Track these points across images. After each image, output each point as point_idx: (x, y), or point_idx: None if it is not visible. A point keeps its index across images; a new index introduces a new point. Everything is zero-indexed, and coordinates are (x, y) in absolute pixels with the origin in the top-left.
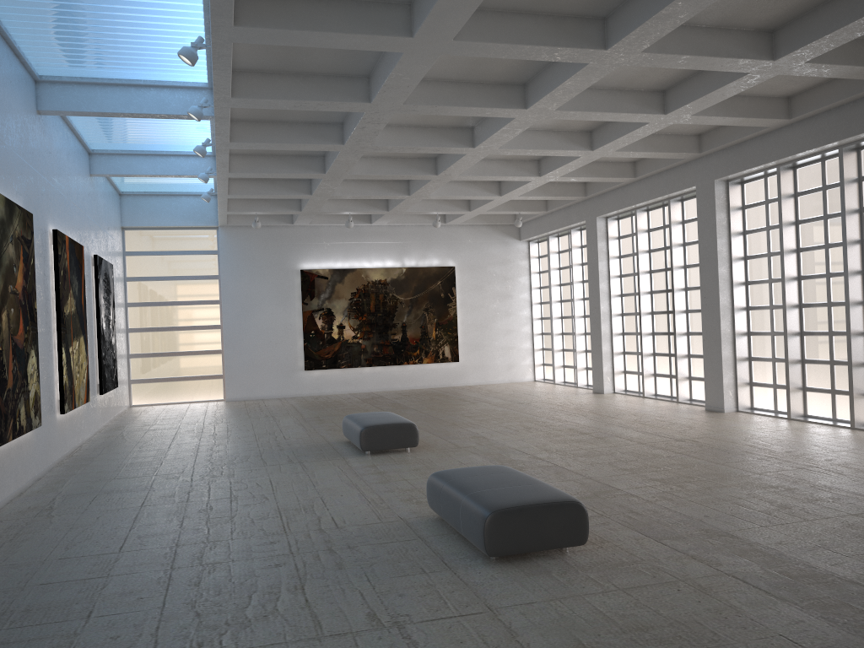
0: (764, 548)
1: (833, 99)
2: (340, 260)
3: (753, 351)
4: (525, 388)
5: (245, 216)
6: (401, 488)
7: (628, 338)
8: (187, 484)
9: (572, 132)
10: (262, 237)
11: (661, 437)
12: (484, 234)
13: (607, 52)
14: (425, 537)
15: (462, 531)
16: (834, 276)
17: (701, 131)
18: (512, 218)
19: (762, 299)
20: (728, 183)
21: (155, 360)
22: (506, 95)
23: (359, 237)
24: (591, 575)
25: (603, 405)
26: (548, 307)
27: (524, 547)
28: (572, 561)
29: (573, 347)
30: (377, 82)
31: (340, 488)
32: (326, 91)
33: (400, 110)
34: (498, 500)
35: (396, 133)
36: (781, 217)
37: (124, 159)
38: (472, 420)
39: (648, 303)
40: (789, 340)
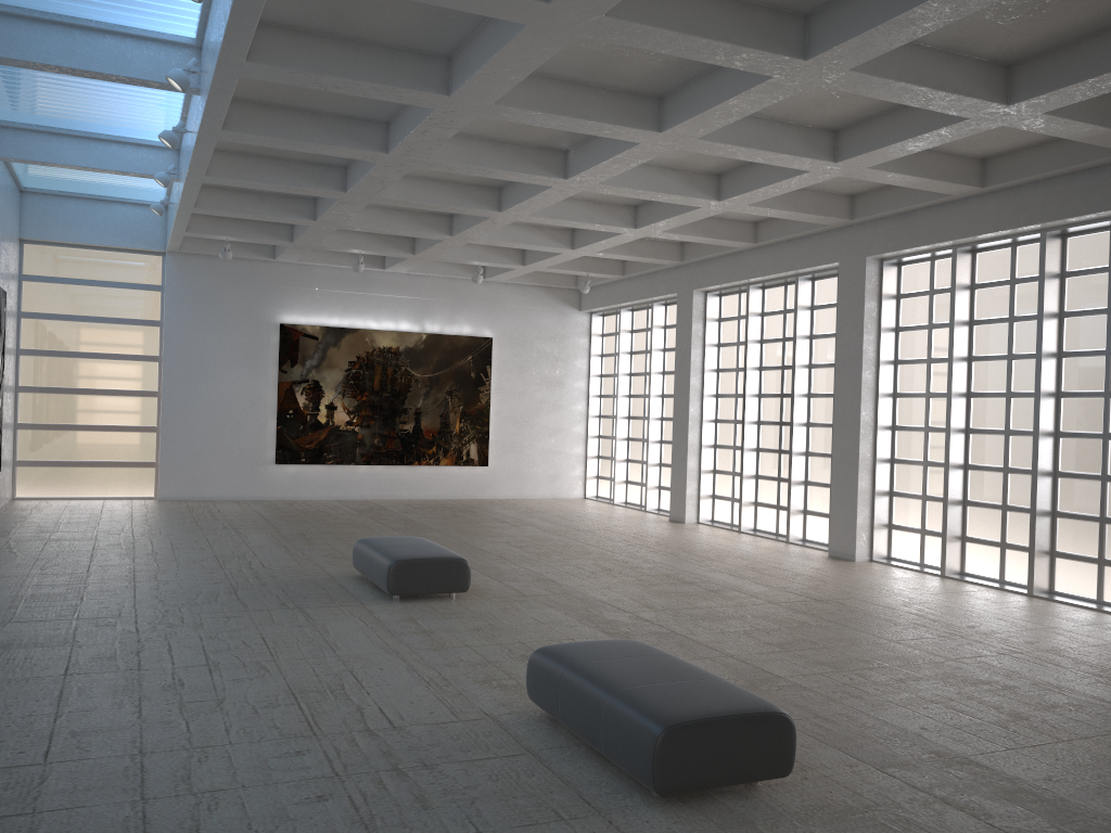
0: (1032, 787)
1: (1045, 167)
2: (337, 315)
3: (896, 484)
4: (576, 508)
5: (206, 241)
6: (466, 660)
7: (721, 453)
8: (132, 638)
9: (695, 174)
10: (229, 273)
11: (794, 595)
12: (534, 299)
13: (806, 64)
14: (537, 750)
15: (603, 749)
16: (1018, 396)
17: (857, 191)
18: (573, 281)
19: (914, 418)
20: (883, 263)
21: (56, 435)
22: (635, 110)
23: (366, 286)
24: (816, 832)
25: (693, 540)
26: (611, 402)
27: (708, 780)
28: (776, 803)
29: (642, 457)
30: (466, 66)
31: (374, 655)
32: (386, 70)
33: (487, 113)
34: (669, 707)
35: (463, 146)
36: (954, 314)
37: (40, 138)
38: (526, 553)
39: (754, 409)
40: (951, 474)
